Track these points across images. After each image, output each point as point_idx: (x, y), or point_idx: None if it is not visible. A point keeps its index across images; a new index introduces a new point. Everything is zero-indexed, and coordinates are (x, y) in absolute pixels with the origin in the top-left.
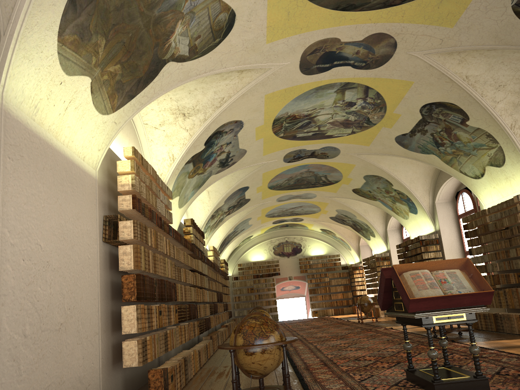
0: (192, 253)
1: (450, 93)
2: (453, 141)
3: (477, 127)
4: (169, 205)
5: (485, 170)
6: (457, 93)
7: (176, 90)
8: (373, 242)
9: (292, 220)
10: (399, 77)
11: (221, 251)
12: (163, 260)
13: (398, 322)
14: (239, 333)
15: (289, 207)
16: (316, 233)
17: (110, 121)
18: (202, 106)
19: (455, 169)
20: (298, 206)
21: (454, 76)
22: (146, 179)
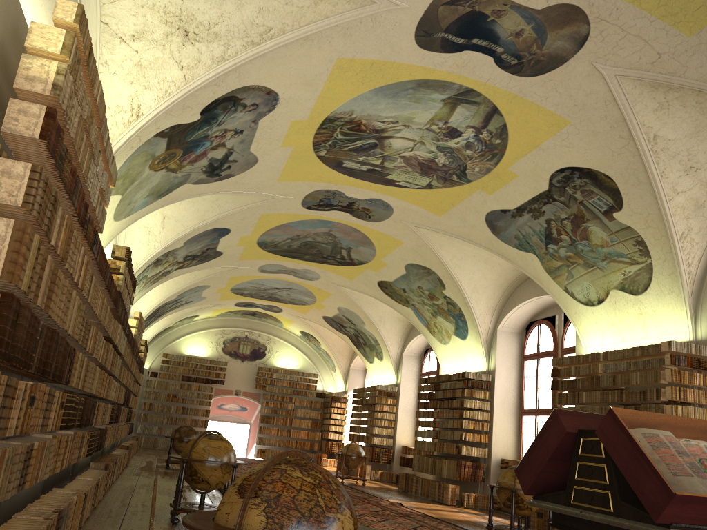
0: (114, 307)
1: (615, 158)
2: (577, 239)
3: (628, 225)
4: (107, 196)
5: (608, 295)
6: (626, 161)
7: None
8: (376, 367)
9: (266, 307)
10: (552, 107)
11: (146, 325)
12: (68, 292)
13: (562, 526)
14: (257, 500)
15: (271, 286)
16: (292, 336)
17: None
18: (227, 30)
19: (558, 284)
20: (285, 288)
21: (639, 130)
22: (85, 103)
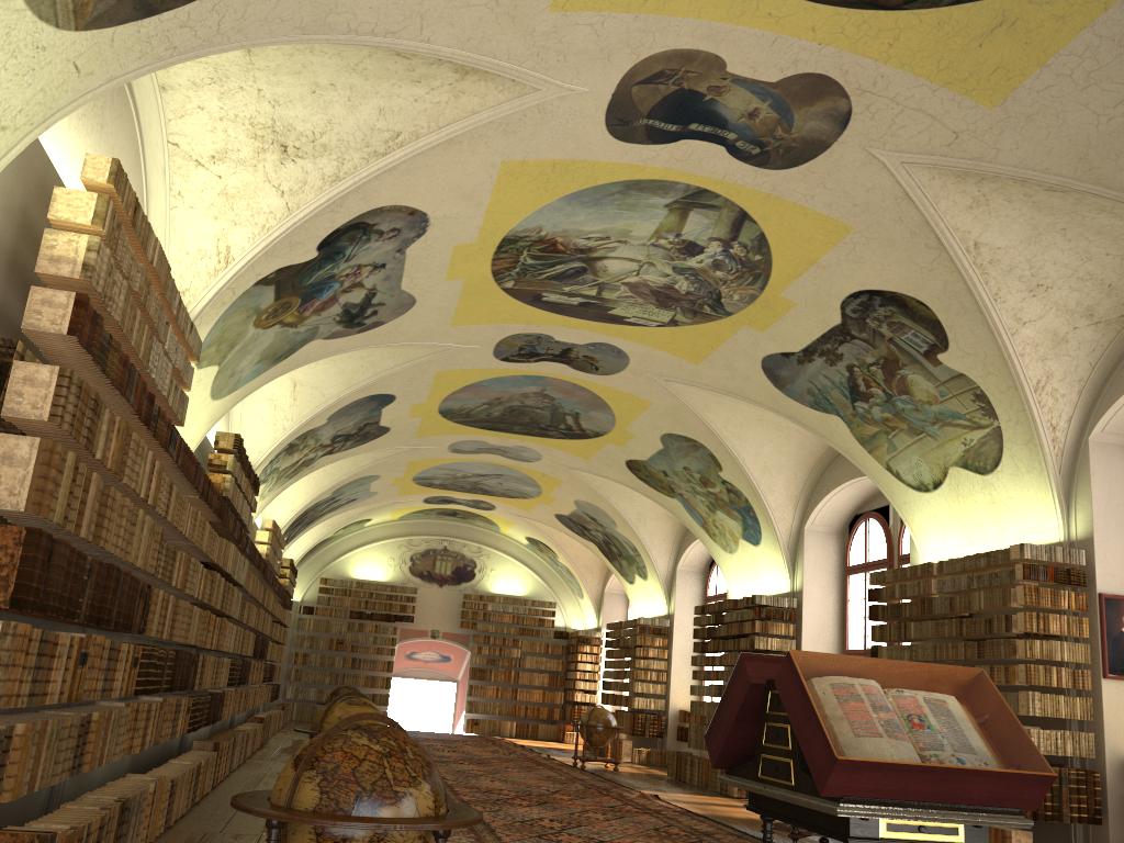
0: (219, 520)
1: (926, 277)
2: (894, 394)
3: (960, 371)
4: (187, 376)
5: (946, 475)
6: (943, 280)
7: (281, 70)
8: (639, 590)
9: (471, 503)
10: (824, 209)
11: (290, 538)
12: (130, 513)
13: (756, 809)
14: (312, 772)
15: (472, 472)
16: (515, 545)
17: (60, 54)
18: (339, 140)
19: (877, 459)
20: (494, 475)
21: (951, 236)
22: (136, 271)
